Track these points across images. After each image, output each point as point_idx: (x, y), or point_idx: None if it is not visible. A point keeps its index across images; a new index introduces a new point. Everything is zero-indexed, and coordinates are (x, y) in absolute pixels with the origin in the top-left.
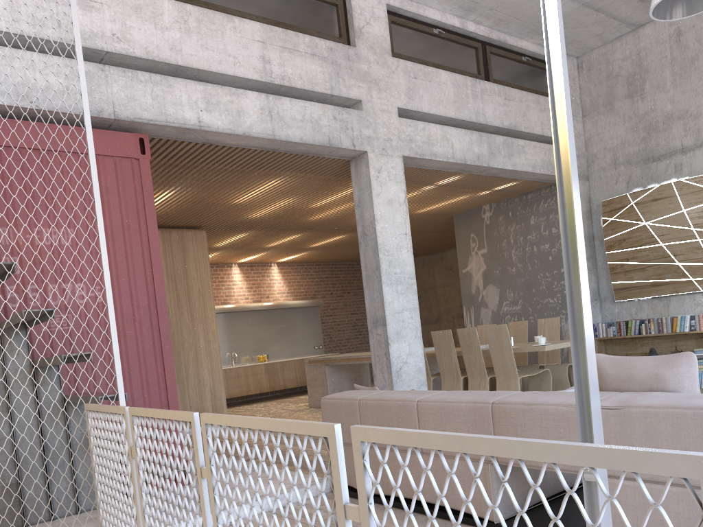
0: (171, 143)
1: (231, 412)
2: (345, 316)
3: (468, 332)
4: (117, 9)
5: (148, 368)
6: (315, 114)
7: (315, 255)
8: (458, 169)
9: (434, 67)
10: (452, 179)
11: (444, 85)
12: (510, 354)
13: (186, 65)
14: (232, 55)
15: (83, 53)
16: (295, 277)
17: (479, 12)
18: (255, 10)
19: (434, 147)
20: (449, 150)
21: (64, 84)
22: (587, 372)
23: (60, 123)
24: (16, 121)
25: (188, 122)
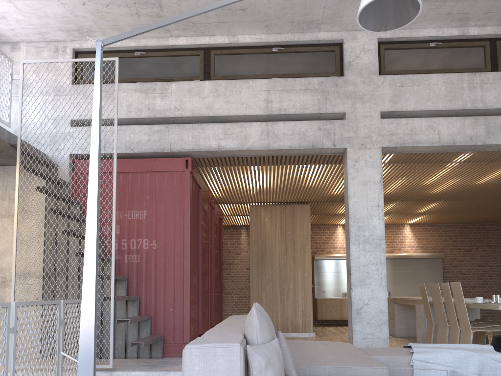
0: (214, 159)
1: (341, 329)
2: (471, 268)
3: (445, 286)
4: (179, 94)
5: (175, 287)
6: (303, 128)
7: (435, 218)
8: (454, 149)
9: (427, 73)
10: (464, 157)
11: (434, 85)
12: (464, 309)
13: (214, 115)
14: (245, 103)
15: (163, 120)
16: (425, 235)
17: (474, 18)
18: (268, 71)
19: (417, 136)
20: (434, 136)
21: (147, 138)
22: (81, 303)
23: (151, 157)
24: (126, 159)
25: (211, 147)
